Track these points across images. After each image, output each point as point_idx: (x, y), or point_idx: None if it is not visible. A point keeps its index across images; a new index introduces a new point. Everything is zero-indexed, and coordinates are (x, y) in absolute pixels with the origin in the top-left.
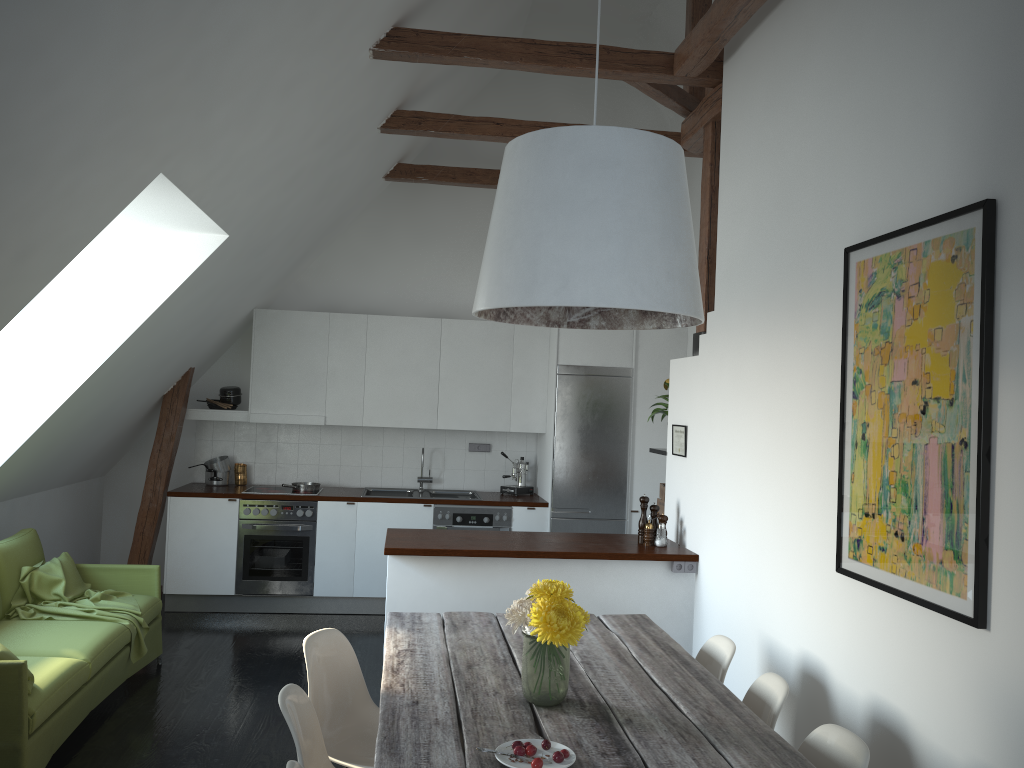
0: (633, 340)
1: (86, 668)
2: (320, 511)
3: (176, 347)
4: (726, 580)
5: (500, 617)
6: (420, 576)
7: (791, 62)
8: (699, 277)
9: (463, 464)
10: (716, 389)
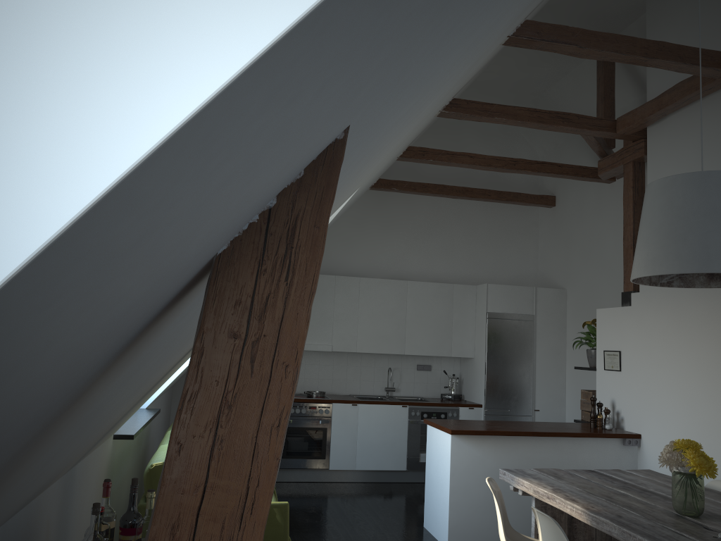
0: (533, 296)
1: None
2: (334, 410)
3: None
4: None
5: (570, 471)
6: (471, 449)
7: None
8: (625, 257)
9: (413, 379)
10: (654, 327)
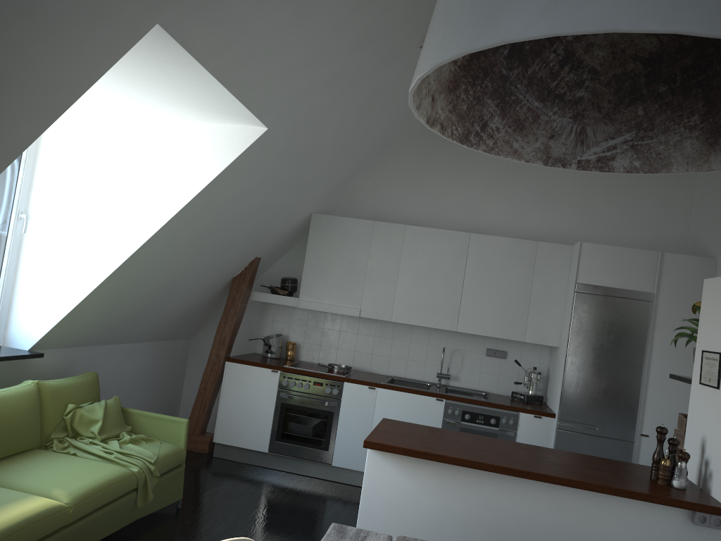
0: (657, 266)
1: (64, 513)
2: (345, 391)
3: (235, 234)
4: None
5: None
6: (398, 476)
7: None
8: None
9: (479, 366)
10: None
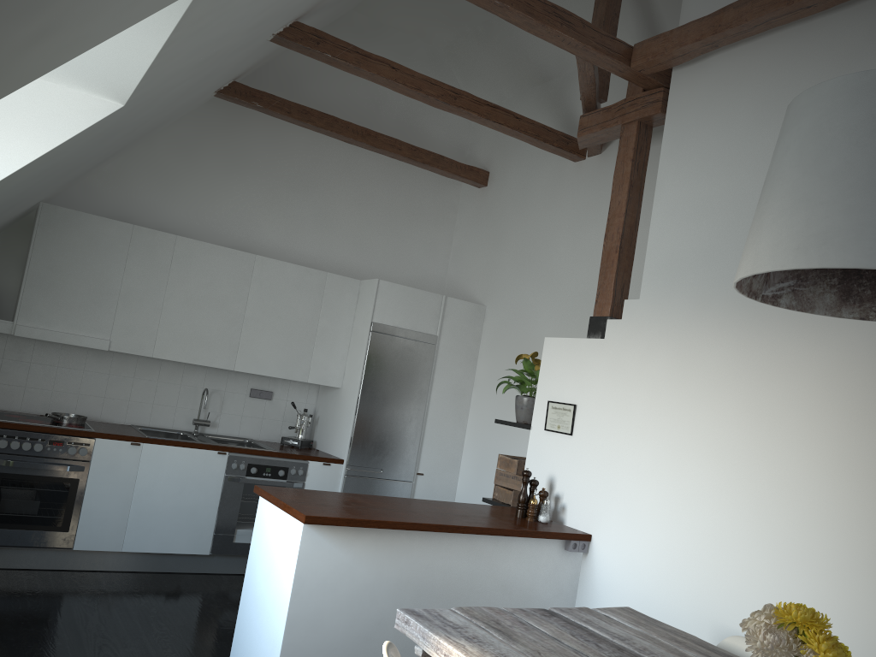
0: (441, 309)
1: None
2: (97, 450)
3: None
4: (648, 565)
5: (518, 614)
6: (334, 549)
7: (809, 83)
8: (604, 264)
9: (242, 410)
10: (639, 375)
